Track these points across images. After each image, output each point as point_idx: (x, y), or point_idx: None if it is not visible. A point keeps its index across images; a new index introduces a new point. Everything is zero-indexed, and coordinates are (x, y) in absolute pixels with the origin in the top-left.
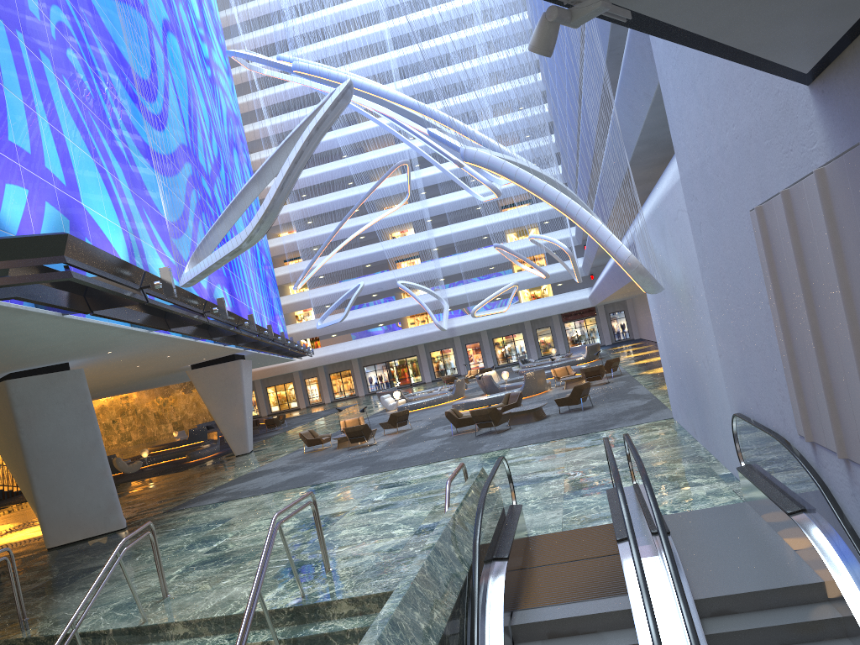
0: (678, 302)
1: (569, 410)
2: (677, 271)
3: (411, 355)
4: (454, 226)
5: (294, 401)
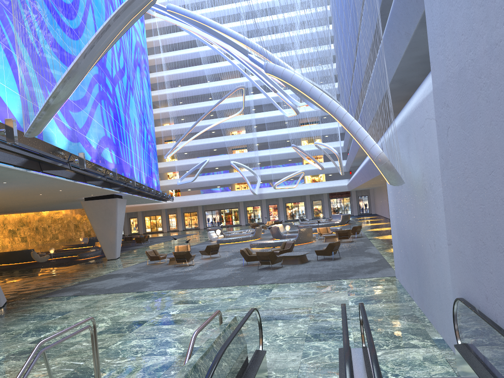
0: (413, 195)
1: (324, 258)
2: (416, 170)
3: (234, 207)
4: (270, 131)
5: (160, 226)
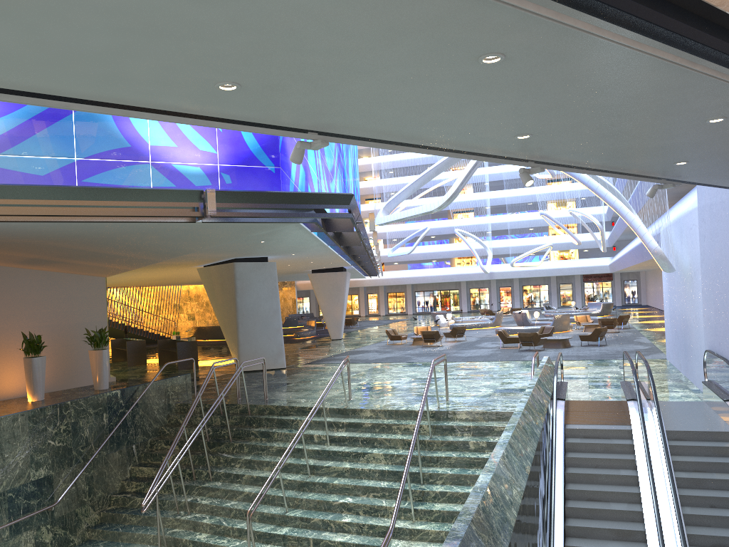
0: (683, 280)
1: (588, 345)
2: (686, 261)
3: (454, 288)
4: (507, 191)
5: (356, 309)
